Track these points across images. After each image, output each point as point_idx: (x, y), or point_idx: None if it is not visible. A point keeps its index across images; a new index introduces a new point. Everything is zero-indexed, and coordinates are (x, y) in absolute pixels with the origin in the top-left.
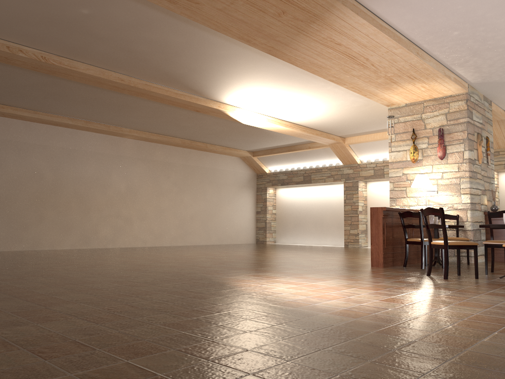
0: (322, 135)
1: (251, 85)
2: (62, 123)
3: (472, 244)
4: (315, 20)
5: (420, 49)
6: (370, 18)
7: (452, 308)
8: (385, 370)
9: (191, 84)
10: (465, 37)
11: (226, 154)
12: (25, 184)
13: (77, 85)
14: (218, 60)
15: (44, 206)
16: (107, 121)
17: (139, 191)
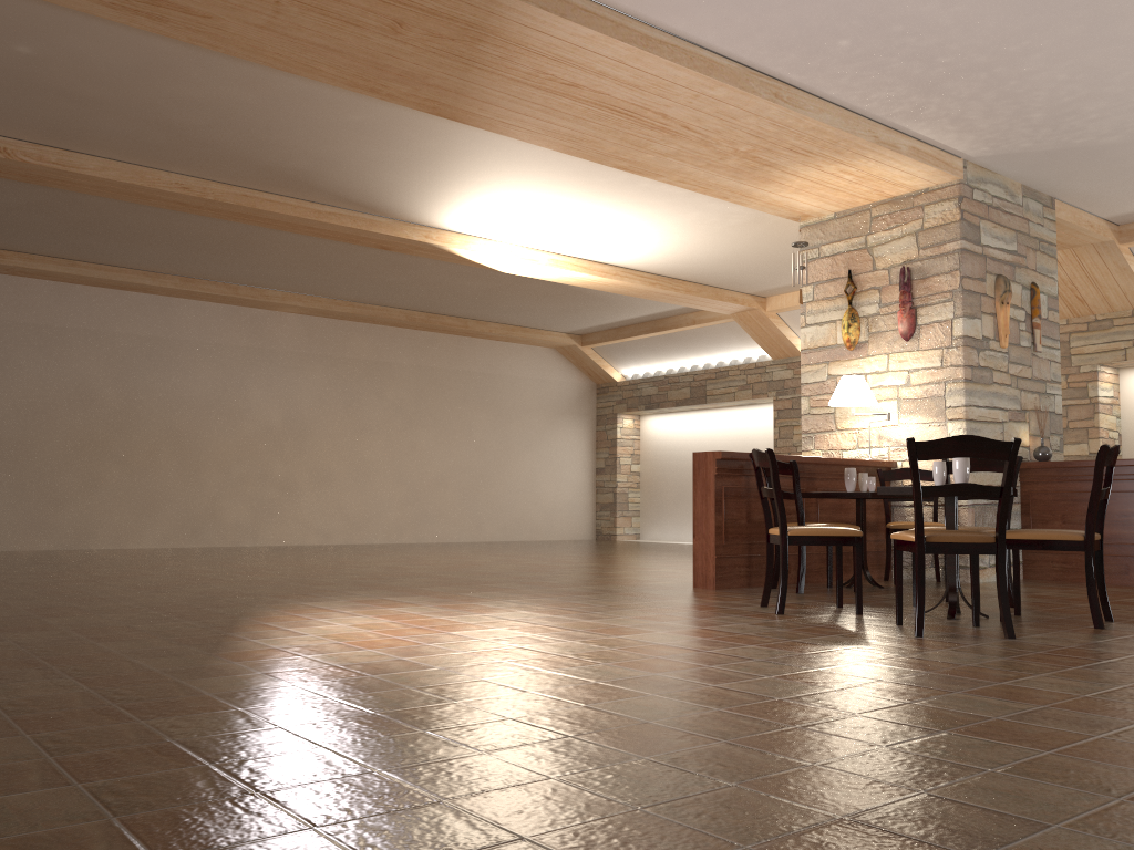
0: (703, 293)
1: (469, 187)
2: (133, 284)
3: (846, 533)
4: (481, 36)
5: (788, 84)
6: (608, 22)
7: (584, 669)
8: (20, 775)
9: (341, 189)
10: (873, 51)
11: (518, 341)
12: (59, 413)
13: (115, 202)
14: (359, 135)
15: (100, 458)
16: (228, 277)
17: (314, 426)
